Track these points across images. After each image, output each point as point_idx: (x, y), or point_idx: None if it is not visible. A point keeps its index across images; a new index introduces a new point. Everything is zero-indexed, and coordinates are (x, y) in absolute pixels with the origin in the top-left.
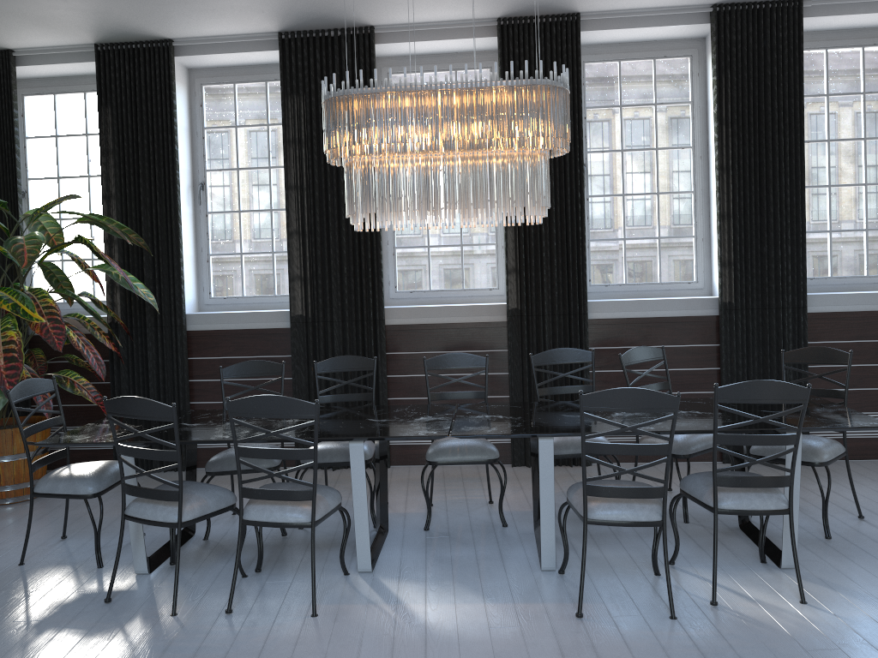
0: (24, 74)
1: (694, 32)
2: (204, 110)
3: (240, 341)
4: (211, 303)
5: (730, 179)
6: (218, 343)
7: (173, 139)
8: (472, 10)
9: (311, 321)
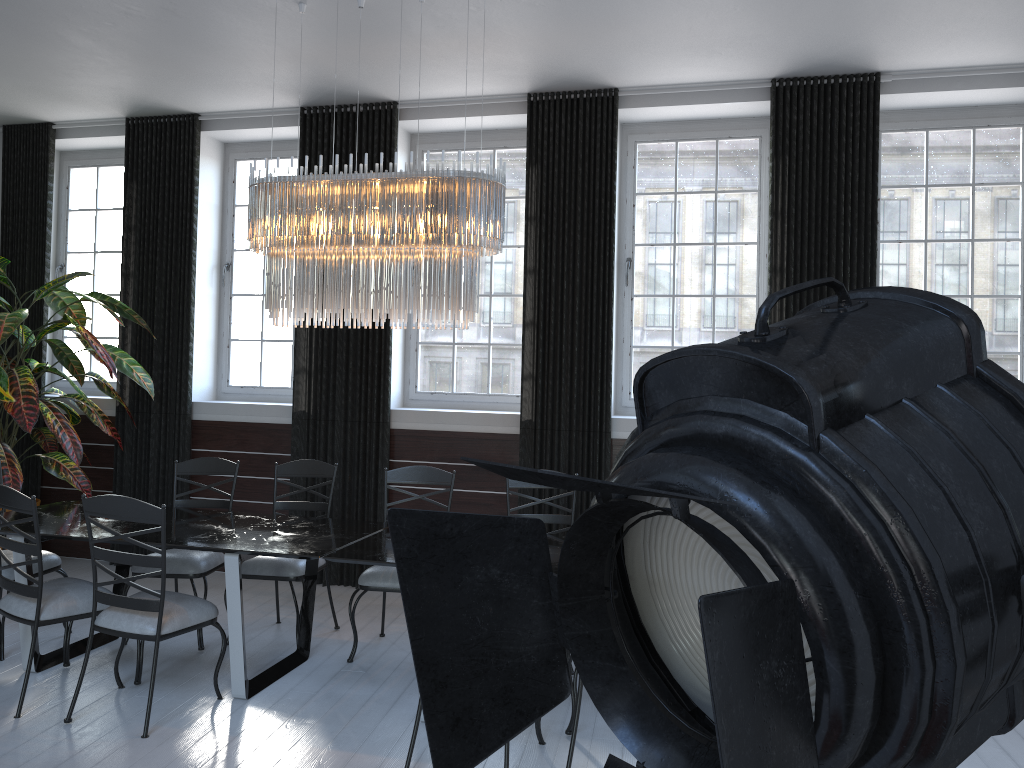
0: (69, 146)
1: (759, 109)
2: (237, 187)
3: (243, 435)
4: (228, 392)
5: (783, 283)
6: (221, 436)
7: (192, 217)
8: (399, 95)
9: (313, 419)
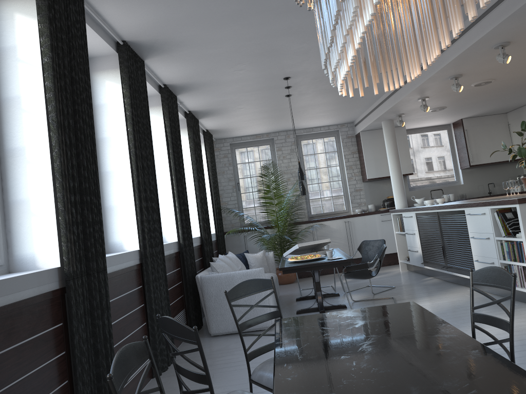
0: None
1: None
2: None
3: None
4: None
5: (63, 136)
6: None
7: None
8: None
9: None
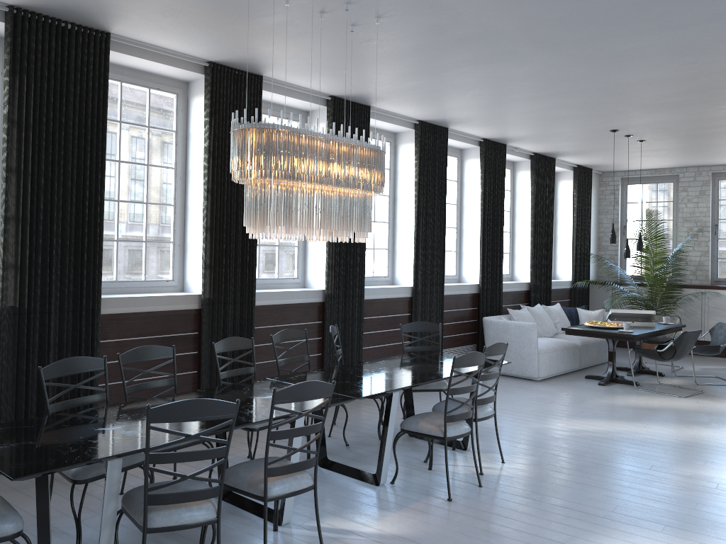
0: None
1: (309, 107)
2: None
3: None
4: None
5: None
6: None
7: None
8: (345, 87)
9: (26, 313)
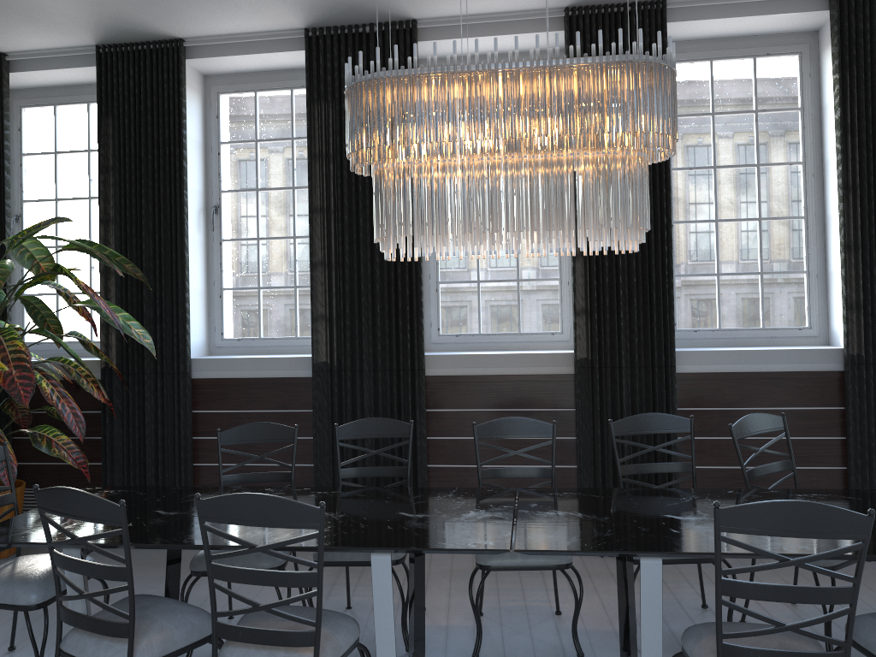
0: (21, 82)
1: (805, 22)
2: (220, 123)
3: (253, 392)
4: (223, 346)
5: (857, 200)
6: (227, 394)
7: (181, 153)
8: None
9: (337, 370)
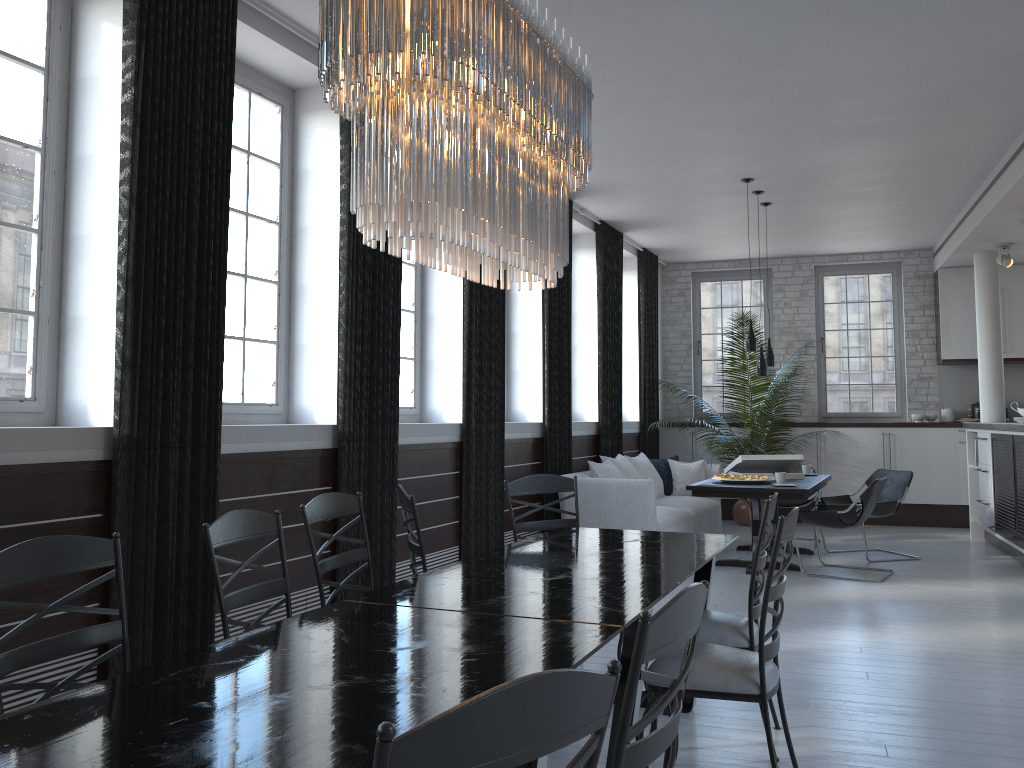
0: None
1: (303, 78)
2: None
3: None
4: None
5: (354, 275)
6: None
7: None
8: None
9: None
